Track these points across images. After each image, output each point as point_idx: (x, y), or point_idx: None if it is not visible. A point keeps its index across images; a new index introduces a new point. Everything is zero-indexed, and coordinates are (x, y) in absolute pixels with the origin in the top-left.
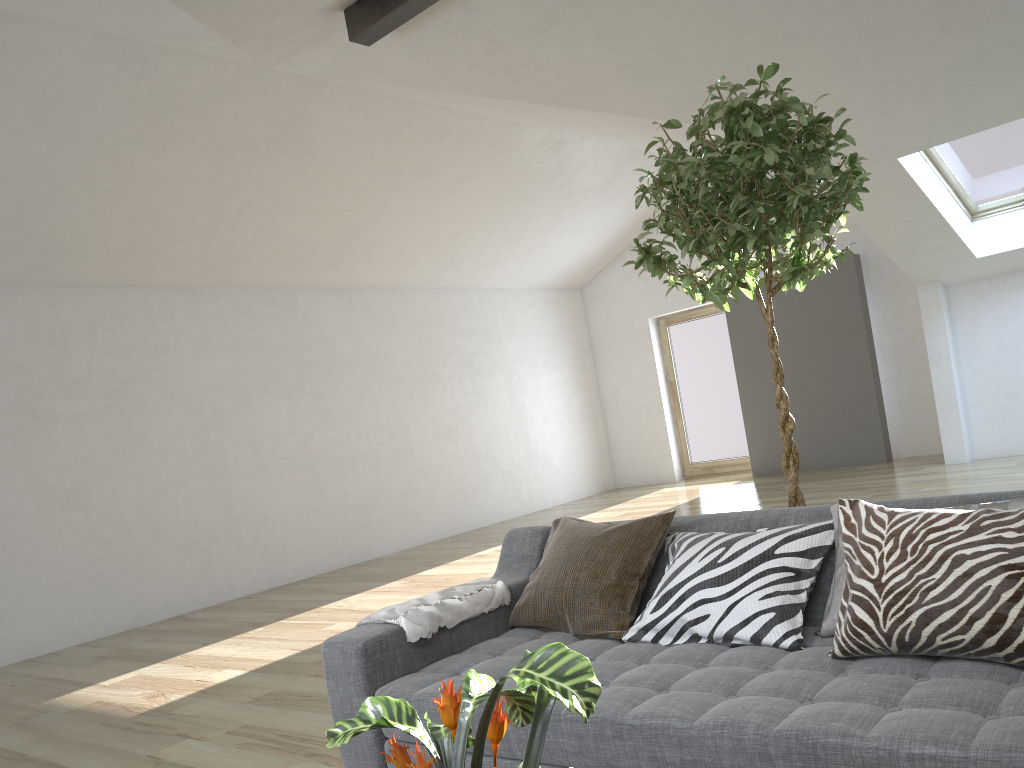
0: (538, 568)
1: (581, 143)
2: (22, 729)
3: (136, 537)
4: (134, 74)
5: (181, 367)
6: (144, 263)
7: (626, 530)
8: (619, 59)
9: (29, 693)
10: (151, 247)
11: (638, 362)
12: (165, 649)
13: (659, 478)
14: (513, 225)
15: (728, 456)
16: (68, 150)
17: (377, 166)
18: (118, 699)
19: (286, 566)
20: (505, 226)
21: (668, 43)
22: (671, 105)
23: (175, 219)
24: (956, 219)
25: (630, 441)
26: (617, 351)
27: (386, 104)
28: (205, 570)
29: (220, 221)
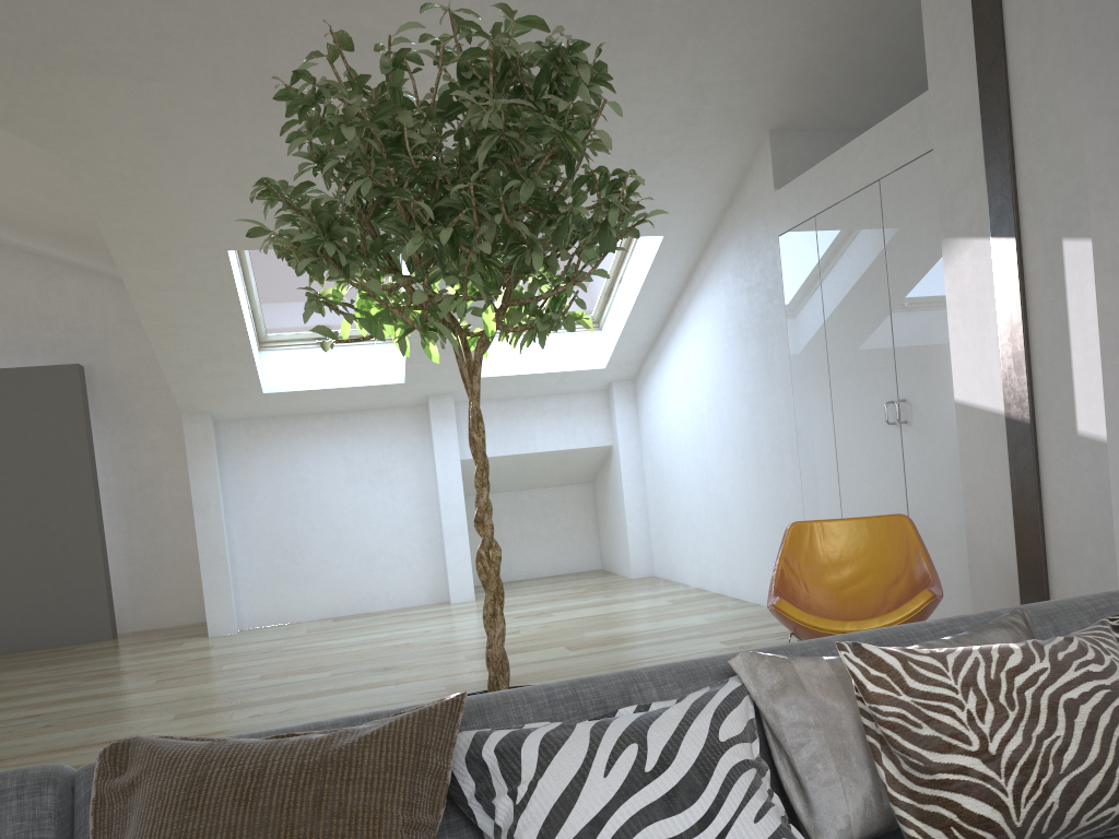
0: None
1: None
2: None
3: None
4: None
5: None
6: None
7: (389, 741)
8: None
9: None
10: None
11: None
12: None
13: None
14: None
15: None
16: None
17: None
18: None
19: None
20: None
21: None
22: None
23: None
24: (254, 343)
25: None
26: None
27: None
28: None
29: None
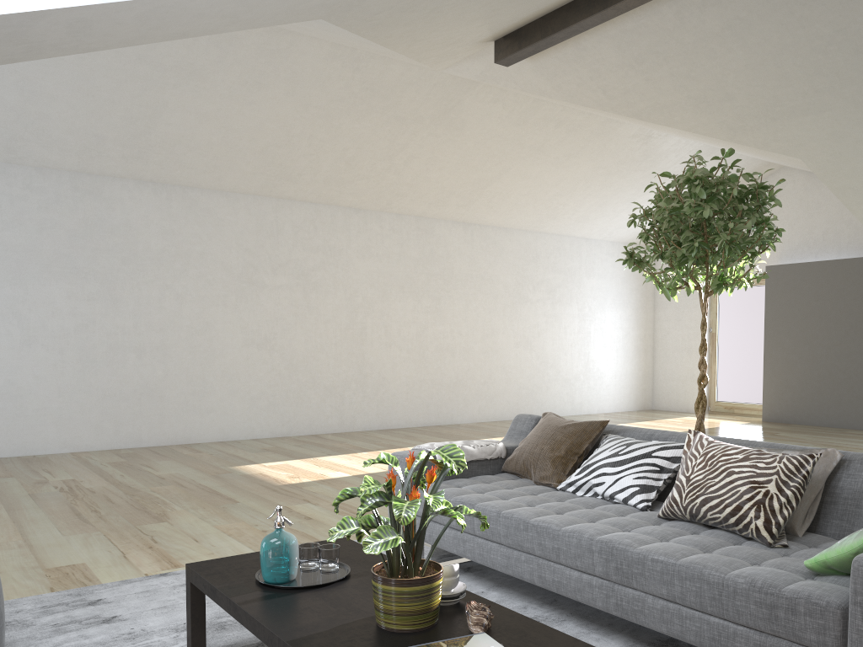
0: (524, 439)
1: (666, 138)
2: (216, 478)
3: (299, 376)
4: (352, 69)
5: (348, 265)
6: (336, 190)
7: (577, 426)
8: (686, 93)
9: (221, 460)
10: (343, 180)
11: (688, 313)
12: (304, 452)
13: (687, 408)
14: (604, 193)
15: (747, 401)
16: (302, 113)
17: (506, 141)
18: (272, 474)
19: (392, 416)
20: (597, 193)
21: (724, 86)
22: (724, 129)
23: (361, 163)
24: None
25: (670, 374)
26: (674, 301)
27: (518, 100)
28: (338, 407)
29: (391, 168)
